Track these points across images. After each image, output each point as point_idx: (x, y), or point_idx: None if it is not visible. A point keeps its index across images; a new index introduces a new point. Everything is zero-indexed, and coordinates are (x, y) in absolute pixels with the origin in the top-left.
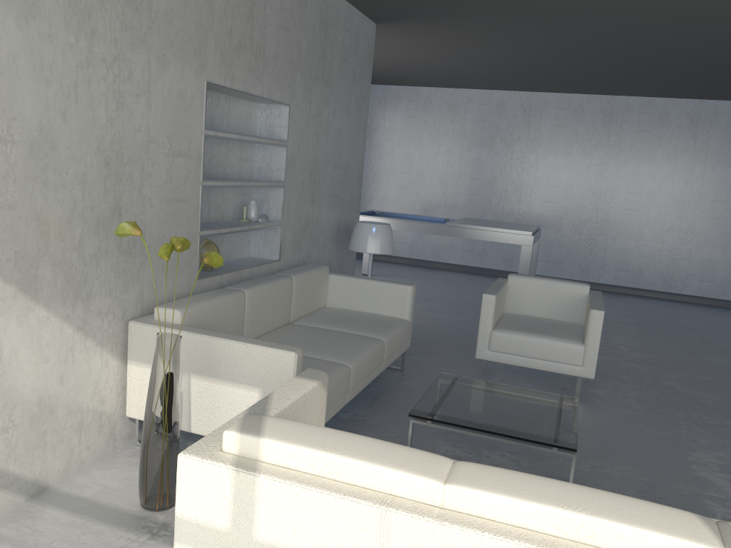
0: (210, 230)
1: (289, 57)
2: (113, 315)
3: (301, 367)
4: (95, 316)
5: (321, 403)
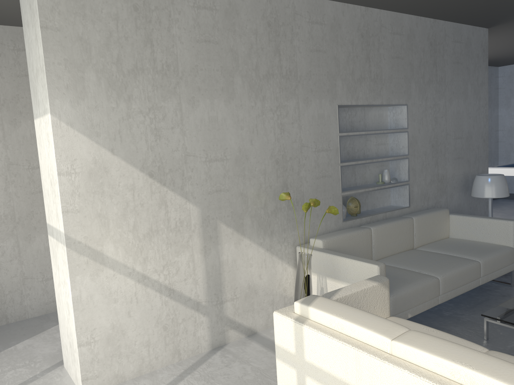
0: (349, 192)
1: (403, 74)
2: (287, 243)
3: (384, 275)
4: (276, 243)
5: (383, 296)
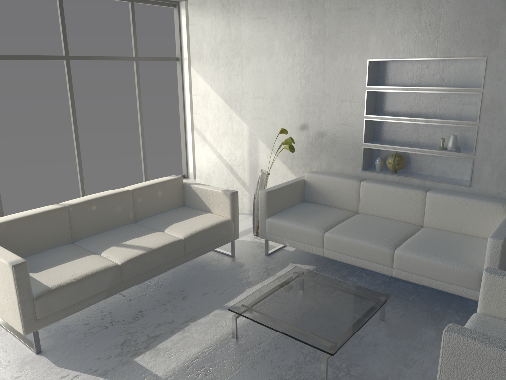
0: (373, 145)
1: (484, 17)
2: (305, 169)
3: (263, 200)
4: (296, 166)
5: (225, 202)
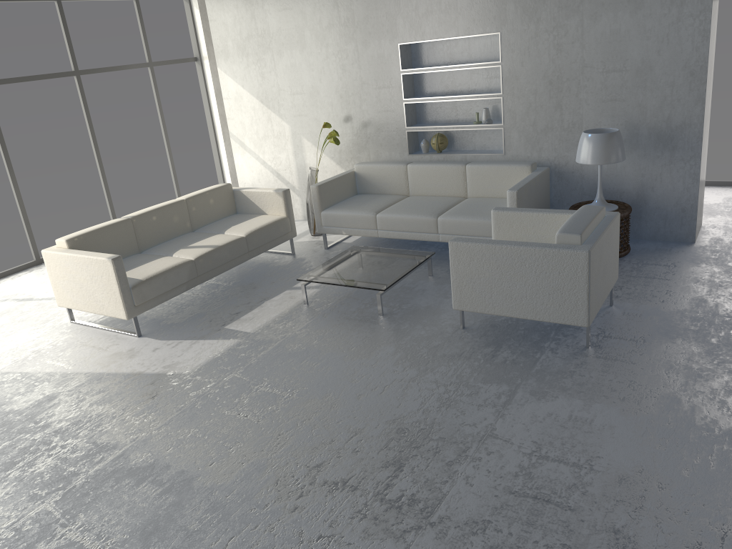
0: (415, 128)
1: None
2: (354, 162)
3: (316, 194)
4: (345, 161)
5: (278, 201)
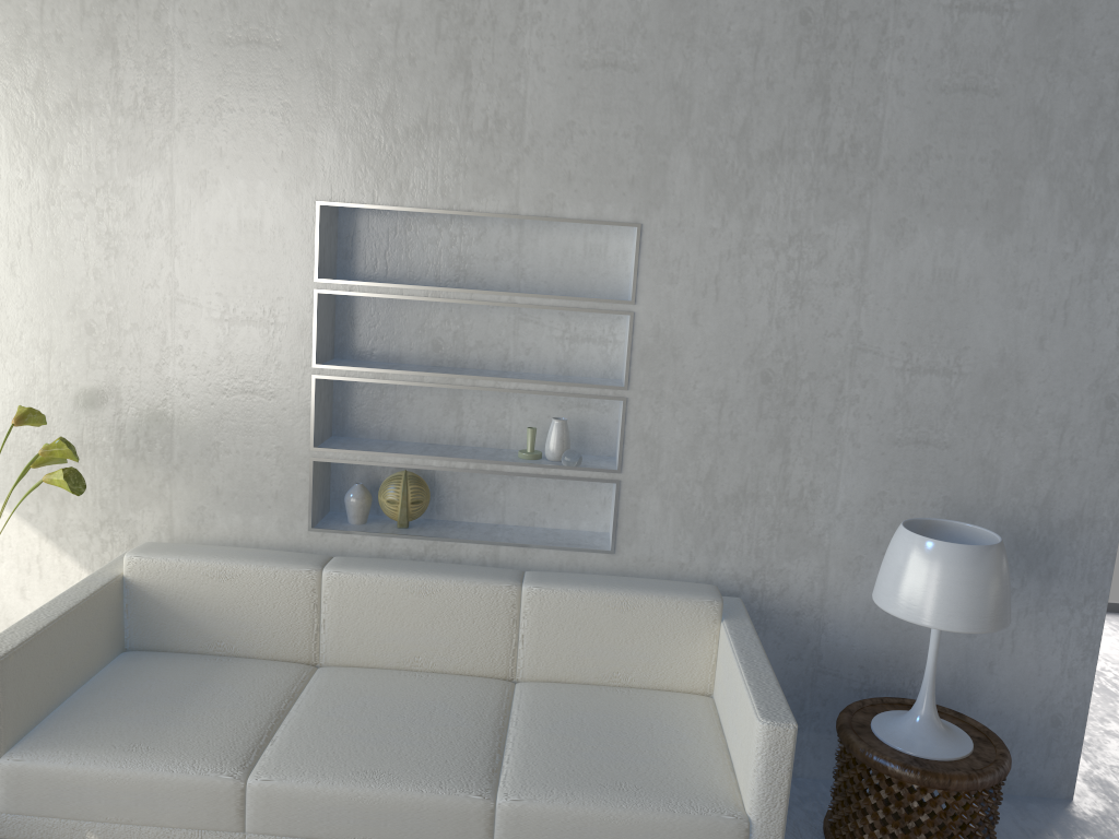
0: (344, 453)
1: (631, 122)
2: (112, 537)
3: None
4: (77, 528)
5: None
